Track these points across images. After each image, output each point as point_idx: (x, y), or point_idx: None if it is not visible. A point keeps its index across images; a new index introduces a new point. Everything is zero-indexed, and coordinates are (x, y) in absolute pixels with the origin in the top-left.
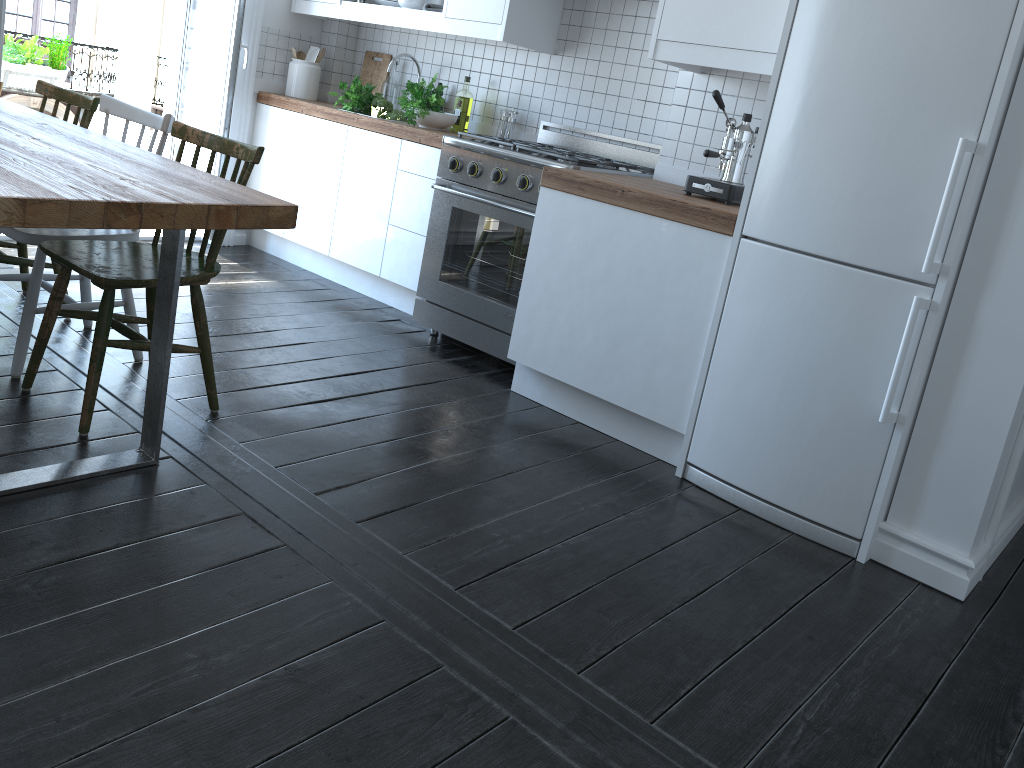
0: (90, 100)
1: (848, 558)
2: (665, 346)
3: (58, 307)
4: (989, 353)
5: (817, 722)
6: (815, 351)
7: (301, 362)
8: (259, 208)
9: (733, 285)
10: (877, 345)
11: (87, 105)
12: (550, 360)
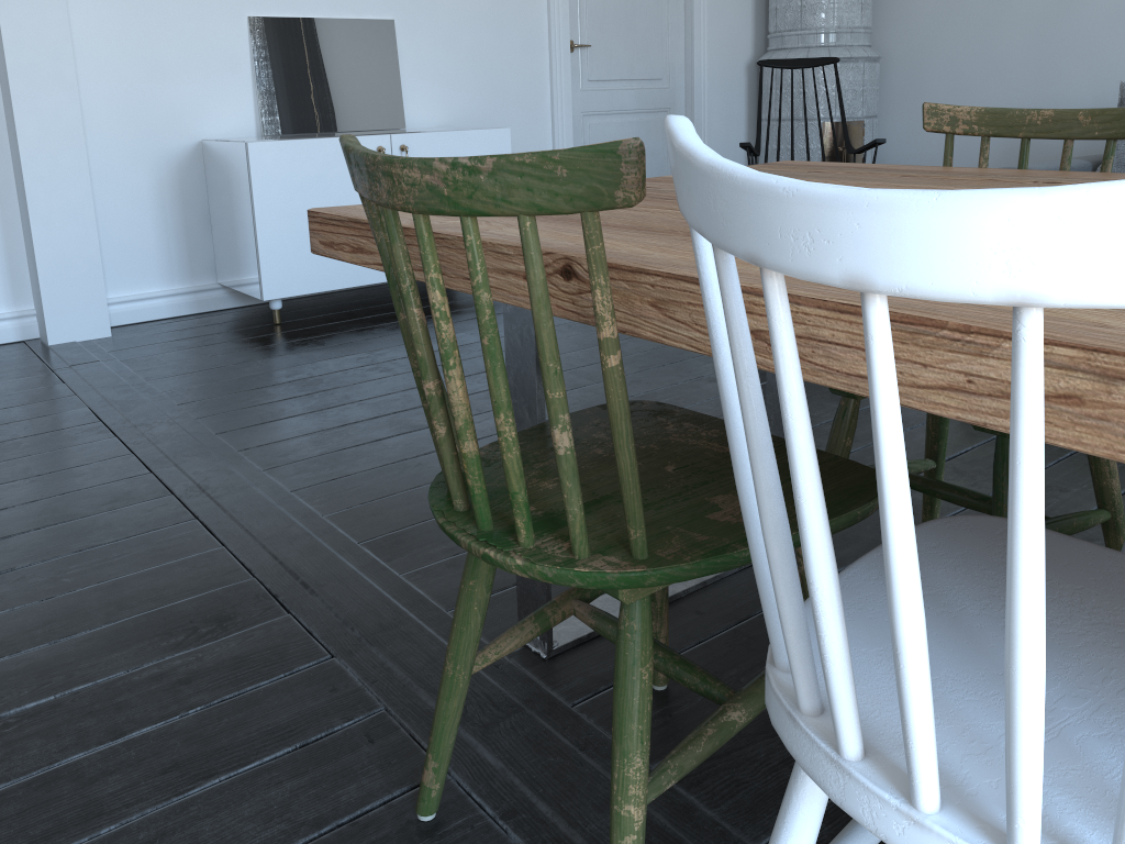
0: None
1: None
2: None
3: None
4: None
5: None
6: None
7: None
8: None
9: None
10: None
11: None
12: None
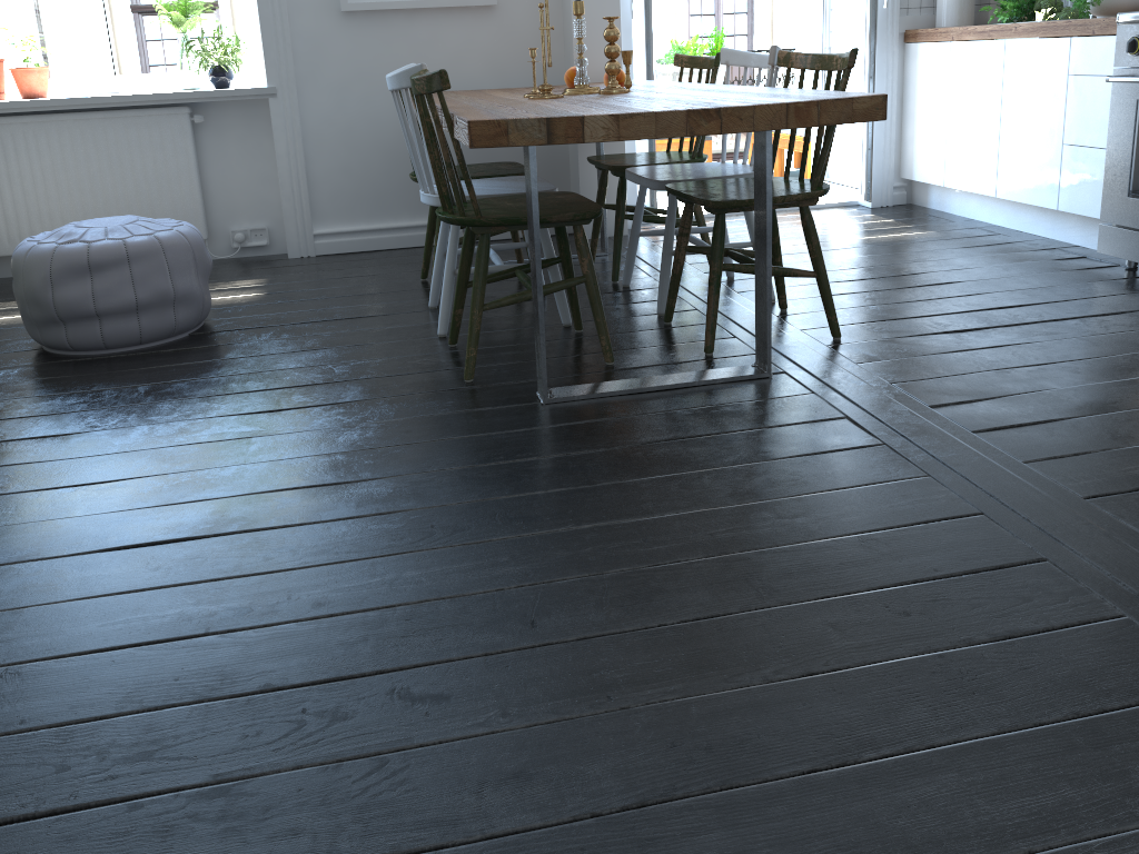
0: (714, 58)
1: None
2: None
3: (685, 243)
4: None
5: None
6: None
7: (944, 299)
8: (841, 101)
9: None
10: None
11: (712, 64)
12: None
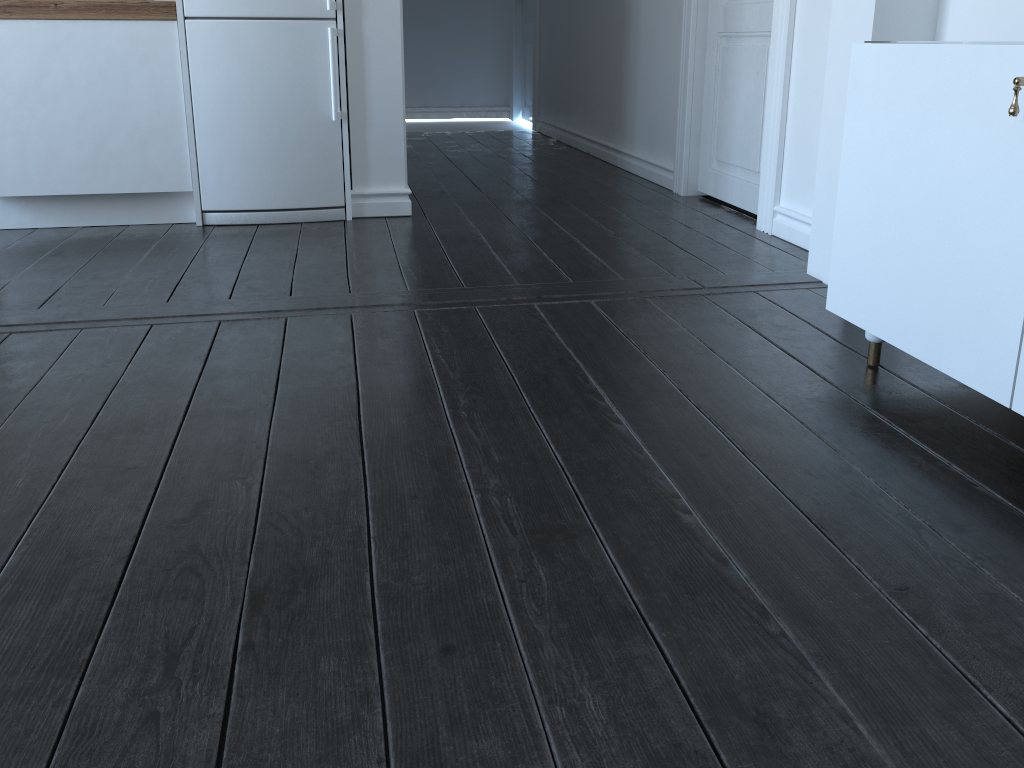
0: None
1: (342, 221)
2: (150, 128)
3: None
4: (378, 56)
5: (413, 266)
6: (274, 88)
7: None
8: None
9: (192, 59)
10: (314, 70)
11: None
12: (36, 181)
